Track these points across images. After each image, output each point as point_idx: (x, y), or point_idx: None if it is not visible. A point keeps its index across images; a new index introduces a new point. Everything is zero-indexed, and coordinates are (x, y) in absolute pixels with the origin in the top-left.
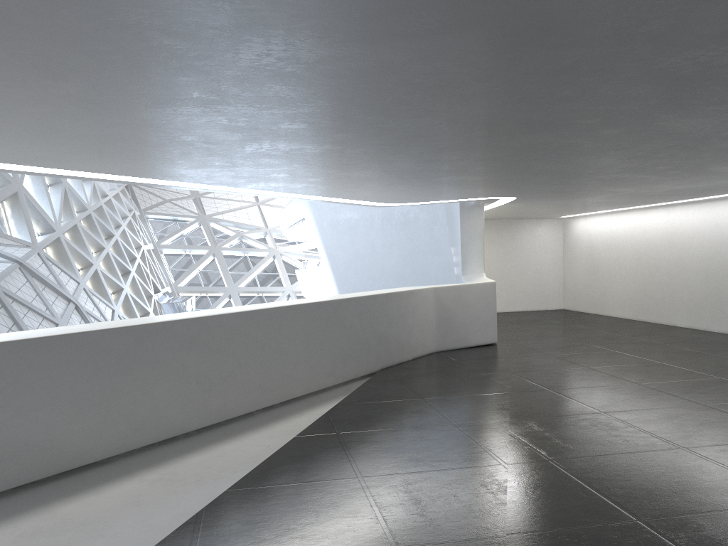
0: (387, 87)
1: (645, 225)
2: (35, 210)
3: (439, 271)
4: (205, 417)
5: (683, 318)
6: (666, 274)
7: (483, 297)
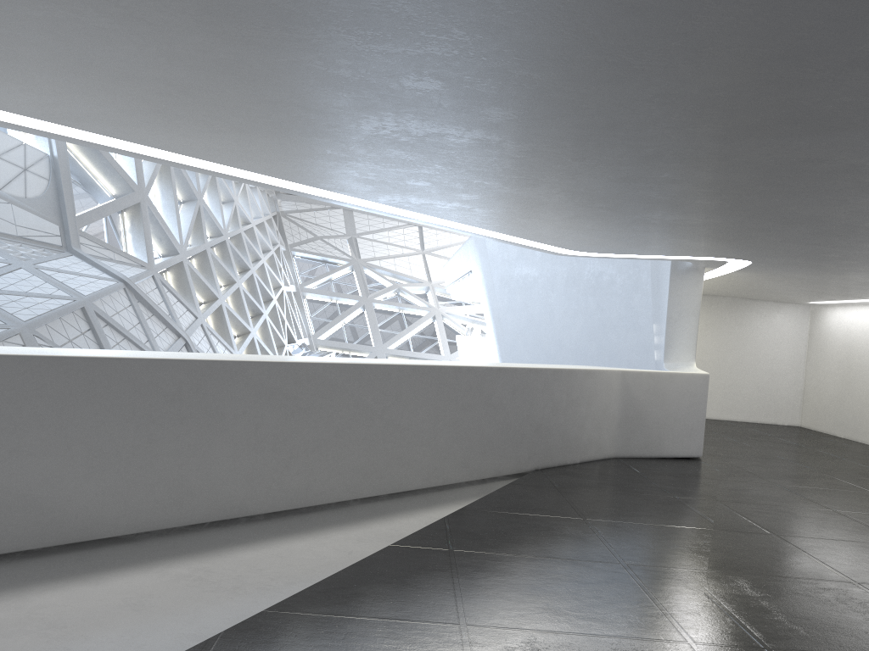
0: (562, 3)
1: None
2: (158, 226)
3: (634, 354)
4: (277, 499)
5: None
6: None
7: (688, 393)
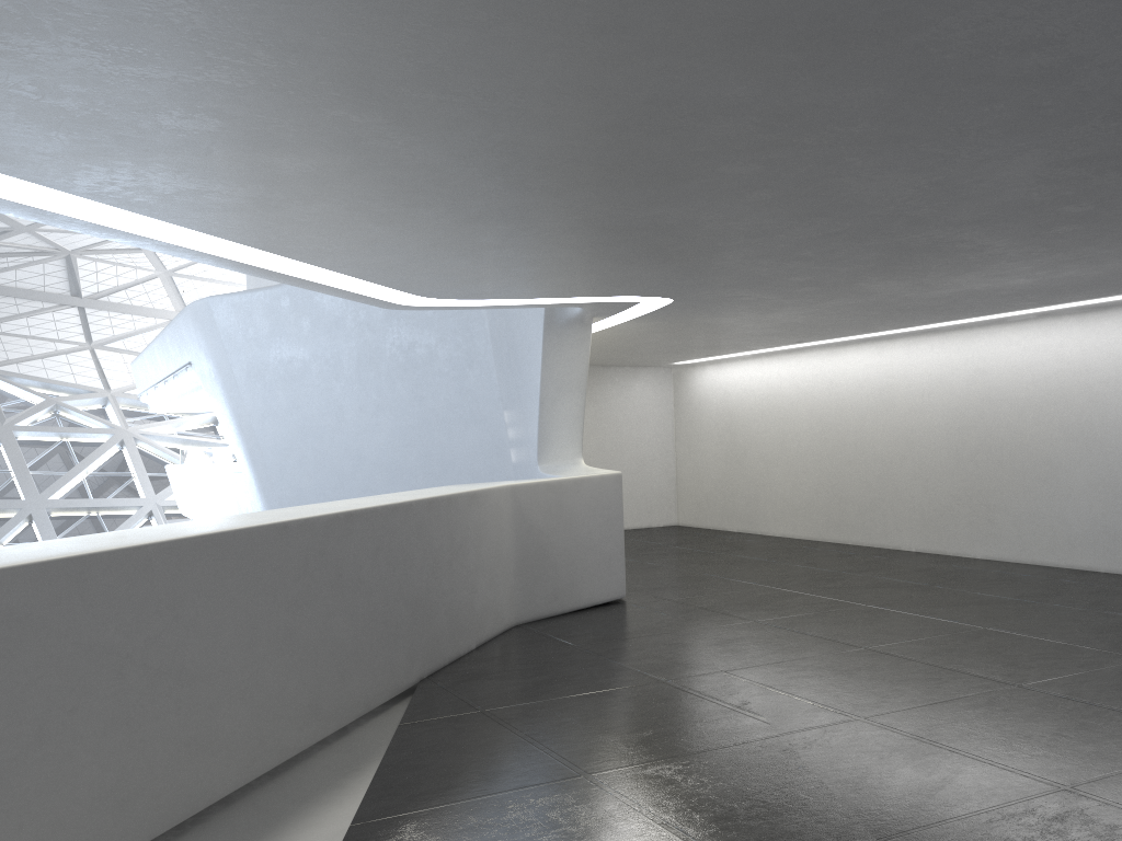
0: None
1: (836, 373)
2: None
3: (479, 458)
4: None
5: (914, 535)
6: (878, 458)
7: (601, 505)
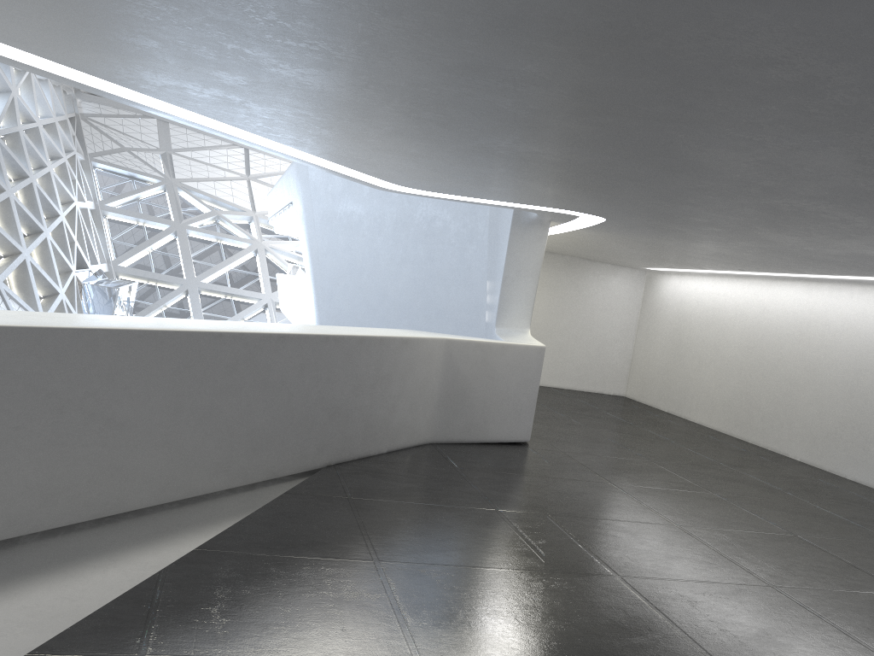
0: None
1: (770, 302)
2: None
3: (463, 313)
4: None
5: (801, 447)
6: (787, 378)
7: (521, 368)
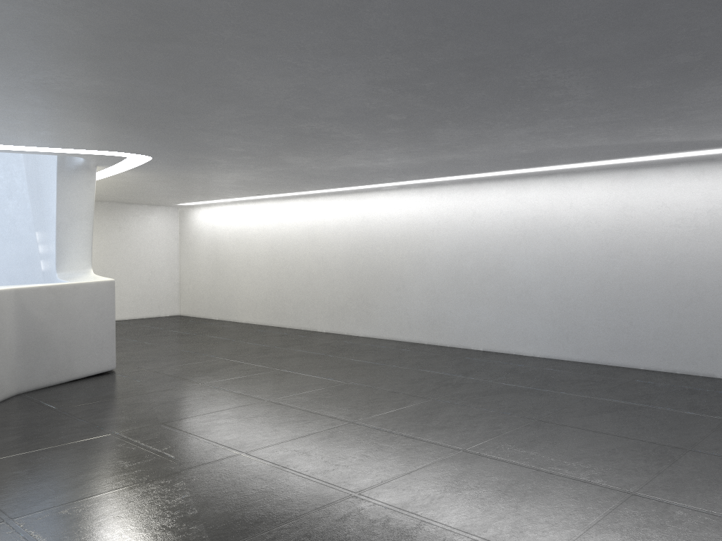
0: None
1: (282, 217)
2: None
3: (16, 267)
4: None
5: (325, 322)
6: (306, 273)
7: (96, 303)
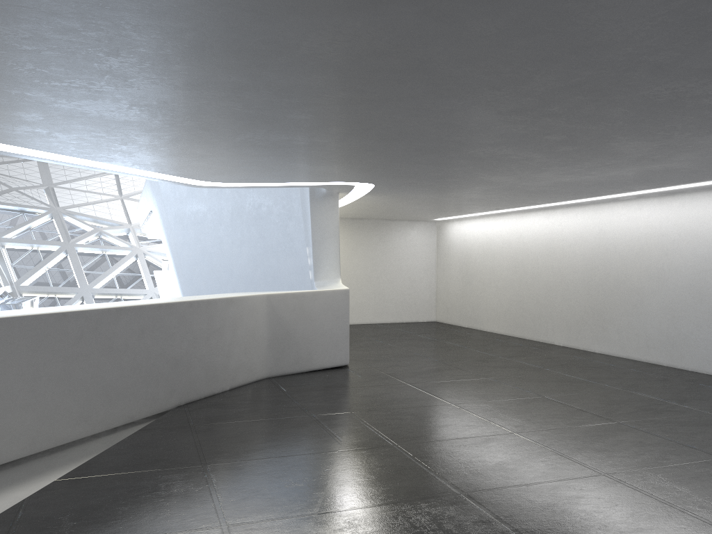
0: None
1: (523, 230)
2: None
3: (293, 276)
4: None
5: (562, 335)
6: (544, 285)
7: (332, 308)
